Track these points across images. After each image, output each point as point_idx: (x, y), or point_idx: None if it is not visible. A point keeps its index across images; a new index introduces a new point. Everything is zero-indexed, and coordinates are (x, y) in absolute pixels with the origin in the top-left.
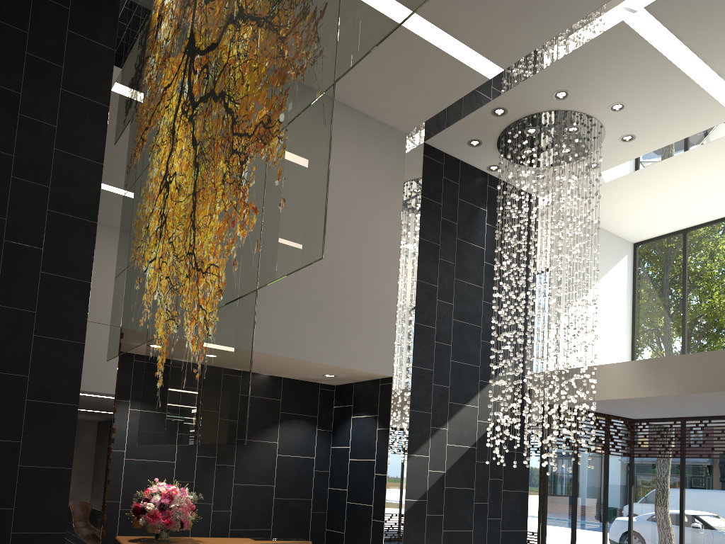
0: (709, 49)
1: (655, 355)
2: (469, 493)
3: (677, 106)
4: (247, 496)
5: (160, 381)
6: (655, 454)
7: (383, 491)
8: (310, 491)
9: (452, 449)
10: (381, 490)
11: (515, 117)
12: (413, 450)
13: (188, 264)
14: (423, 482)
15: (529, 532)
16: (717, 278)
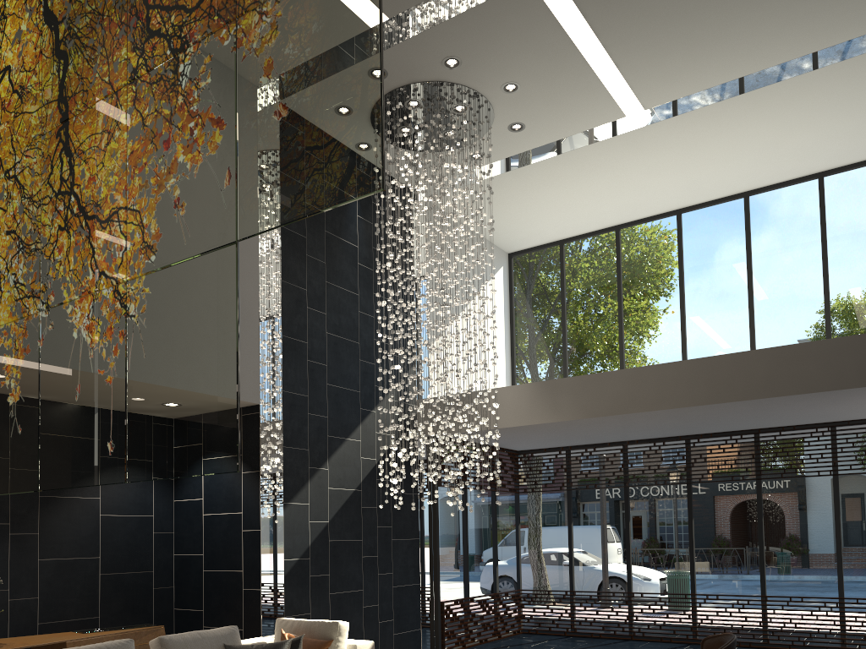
0: (610, 33)
1: (537, 380)
2: (356, 545)
3: (572, 96)
4: (61, 575)
5: (15, 394)
6: (542, 488)
7: (257, 552)
8: (150, 561)
9: (334, 493)
10: (254, 550)
11: (396, 84)
12: (290, 497)
13: (62, 210)
14: (304, 536)
15: (422, 585)
16: (596, 296)
